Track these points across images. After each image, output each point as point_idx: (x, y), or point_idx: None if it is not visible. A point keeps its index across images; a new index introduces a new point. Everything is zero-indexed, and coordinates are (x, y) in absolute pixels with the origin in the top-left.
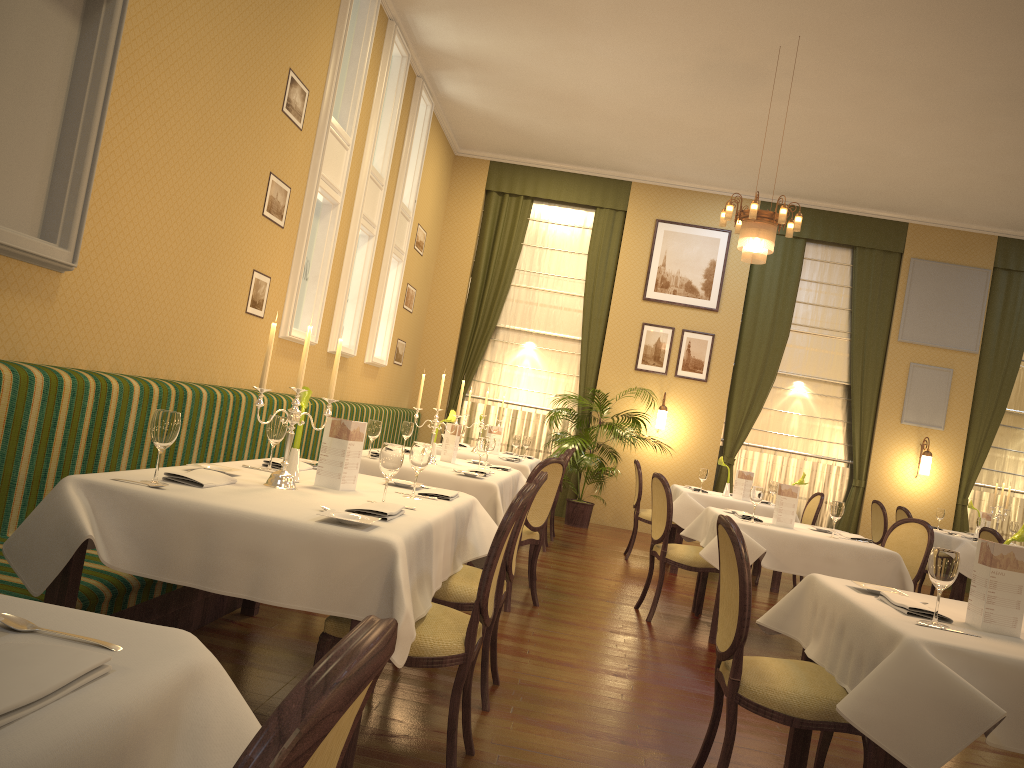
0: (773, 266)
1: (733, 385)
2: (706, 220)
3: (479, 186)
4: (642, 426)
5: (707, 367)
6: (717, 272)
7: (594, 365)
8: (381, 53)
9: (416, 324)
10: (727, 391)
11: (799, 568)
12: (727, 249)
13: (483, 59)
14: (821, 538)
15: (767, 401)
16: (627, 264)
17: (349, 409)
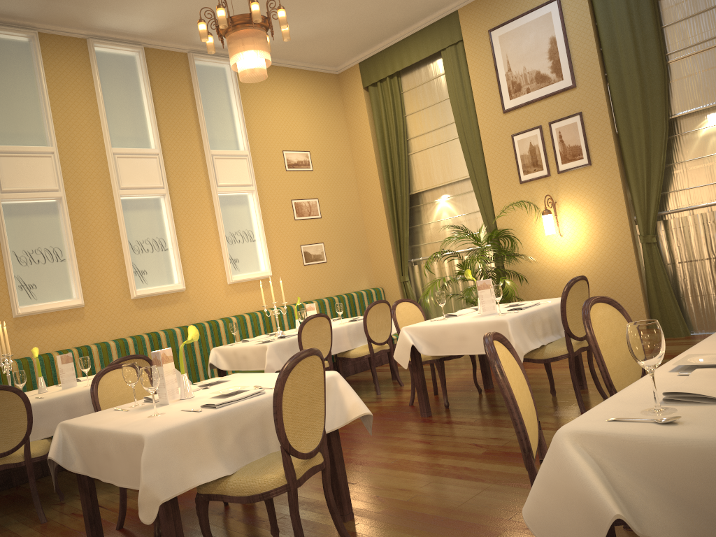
0: (617, 5)
1: (623, 155)
2: (532, 2)
3: (358, 88)
4: (546, 236)
5: (585, 149)
6: (560, 47)
7: (486, 195)
8: (90, 66)
9: (341, 222)
10: (616, 165)
11: (97, 470)
12: (561, 17)
13: (181, 15)
14: (101, 427)
15: (676, 154)
16: (480, 87)
17: (178, 332)
